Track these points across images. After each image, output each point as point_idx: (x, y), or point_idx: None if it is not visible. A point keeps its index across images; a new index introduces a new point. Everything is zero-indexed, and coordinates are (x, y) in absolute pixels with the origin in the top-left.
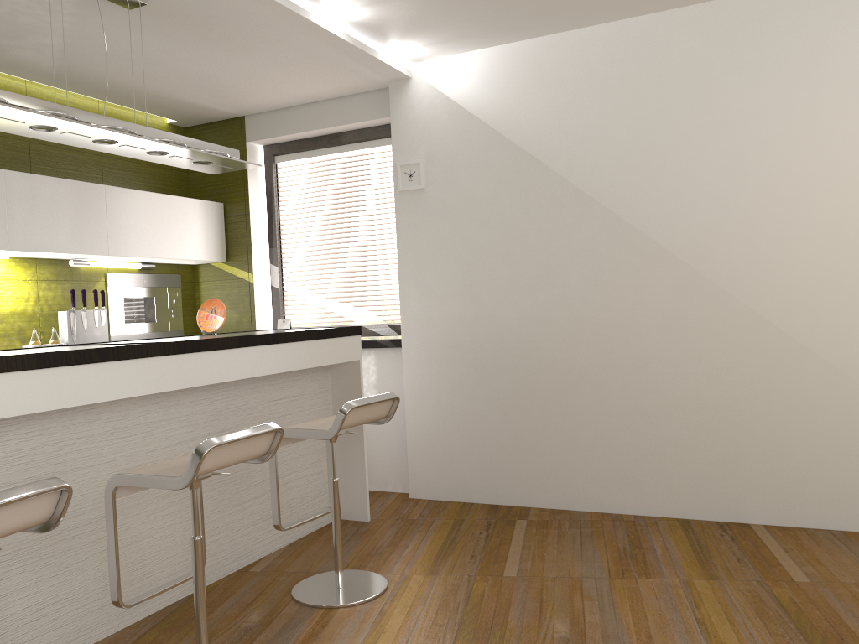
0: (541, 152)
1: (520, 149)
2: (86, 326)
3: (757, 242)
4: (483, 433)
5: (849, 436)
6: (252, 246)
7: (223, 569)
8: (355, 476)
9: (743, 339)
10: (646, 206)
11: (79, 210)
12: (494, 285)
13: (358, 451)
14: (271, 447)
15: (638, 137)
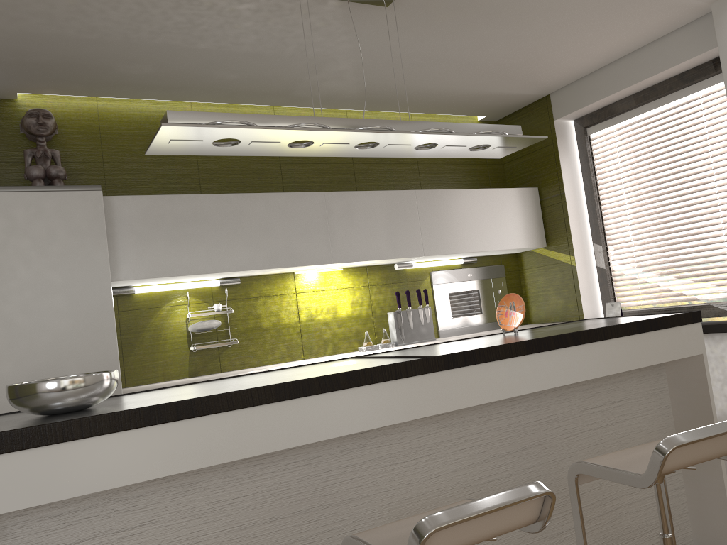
0: None
1: None
2: (412, 325)
3: None
4: None
5: None
6: (571, 226)
7: None
8: (712, 502)
9: None
10: None
11: (392, 218)
12: None
13: (713, 470)
14: (541, 514)
15: None
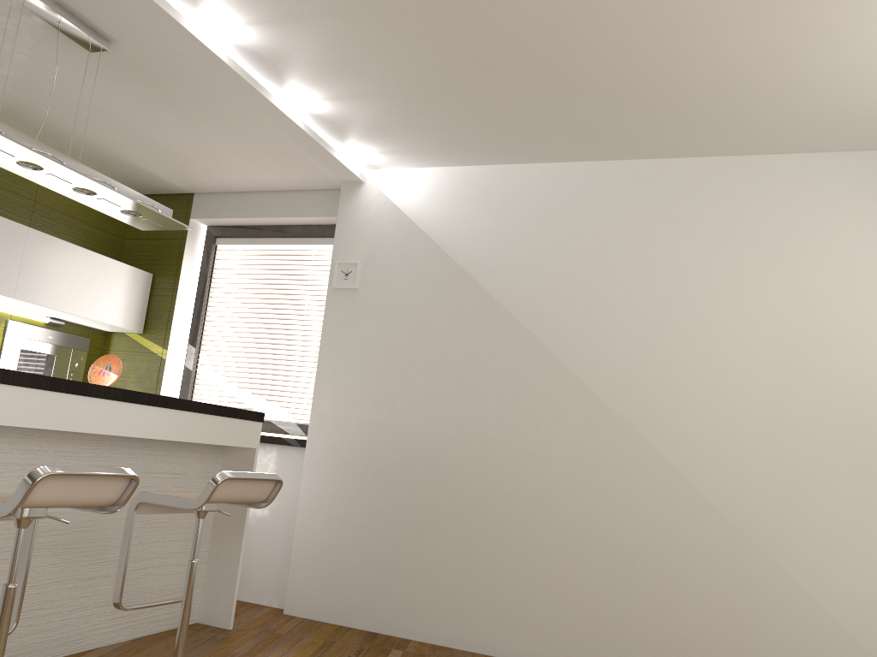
0: (477, 271)
1: (457, 266)
2: None
3: (672, 389)
4: (374, 550)
5: (744, 600)
6: (173, 321)
7: (46, 652)
8: (225, 576)
9: (649, 484)
10: (570, 338)
11: None
12: (411, 395)
13: (235, 548)
14: (122, 497)
15: (571, 272)
